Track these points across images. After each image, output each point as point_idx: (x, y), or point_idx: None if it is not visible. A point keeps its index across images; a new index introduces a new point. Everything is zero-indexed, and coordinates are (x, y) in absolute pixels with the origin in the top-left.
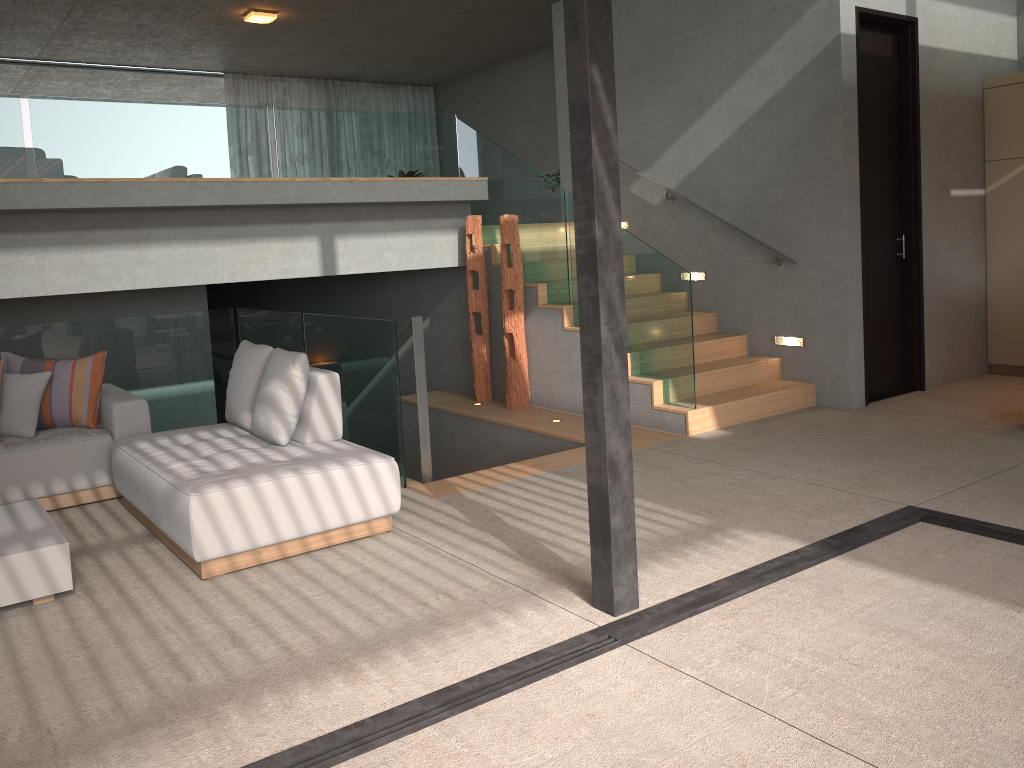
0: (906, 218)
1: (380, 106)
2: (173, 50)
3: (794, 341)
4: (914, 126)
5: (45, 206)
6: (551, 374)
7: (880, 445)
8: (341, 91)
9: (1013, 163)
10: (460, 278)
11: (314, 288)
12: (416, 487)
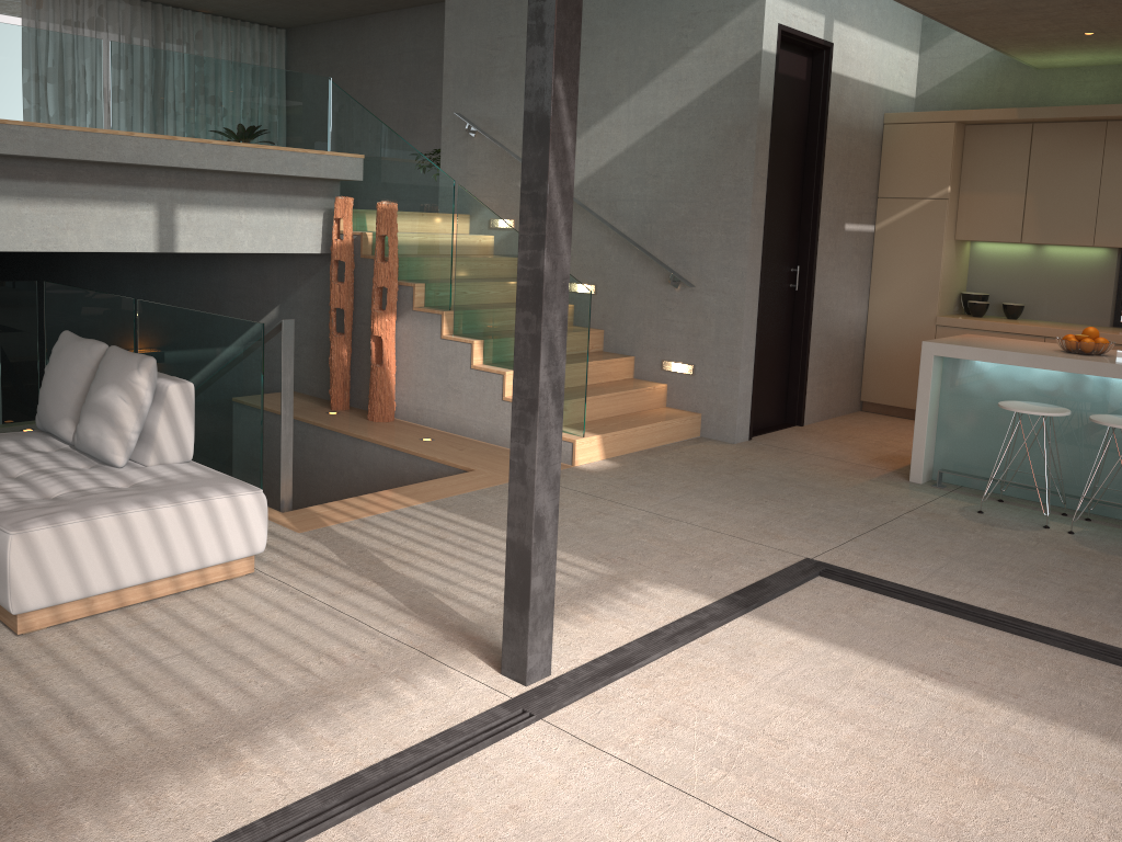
0: (802, 249)
1: (220, 44)
2: None
3: (684, 368)
4: (819, 155)
5: None
6: (422, 386)
7: (769, 487)
8: (172, 20)
9: (904, 203)
10: (320, 266)
11: (130, 257)
12: (275, 517)
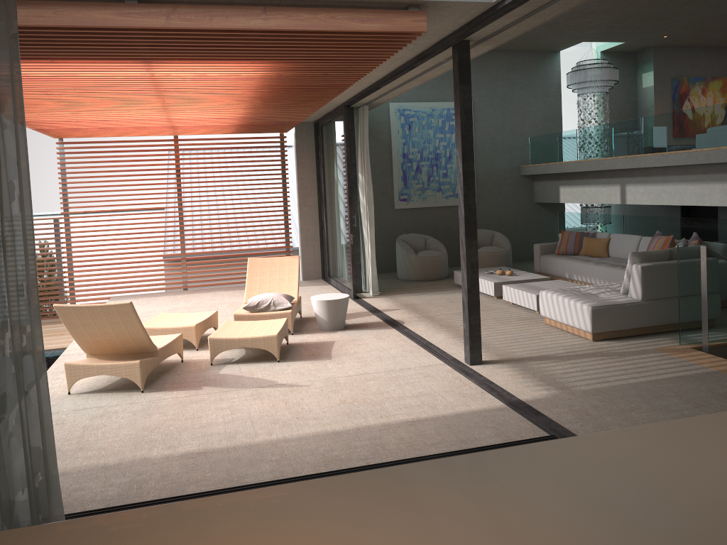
0: None
1: None
2: None
3: None
4: None
5: (721, 161)
6: None
7: None
8: None
9: None
10: None
11: None
12: (680, 346)
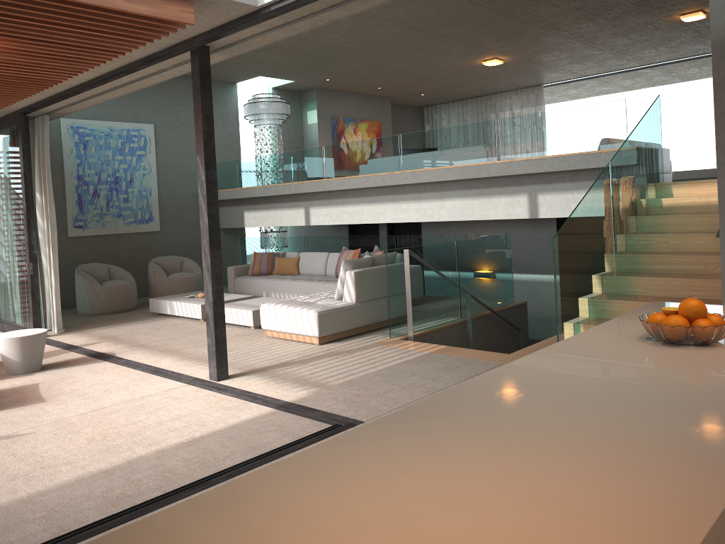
0: None
1: None
2: (704, 41)
3: None
4: None
5: (394, 184)
6: None
7: None
8: None
9: None
10: None
11: None
12: (391, 339)
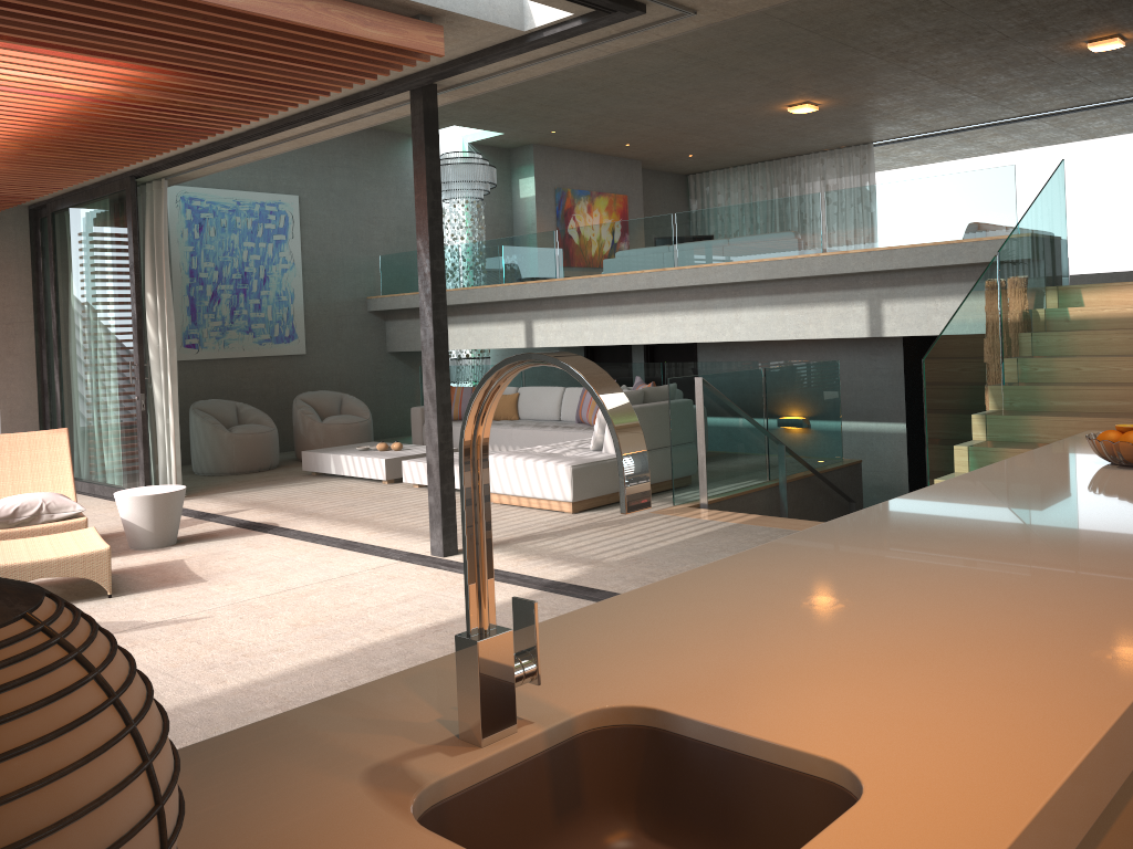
0: None
1: None
2: (1119, 81)
3: None
4: None
5: (666, 286)
6: None
7: None
8: None
9: None
10: None
11: None
12: (676, 507)
